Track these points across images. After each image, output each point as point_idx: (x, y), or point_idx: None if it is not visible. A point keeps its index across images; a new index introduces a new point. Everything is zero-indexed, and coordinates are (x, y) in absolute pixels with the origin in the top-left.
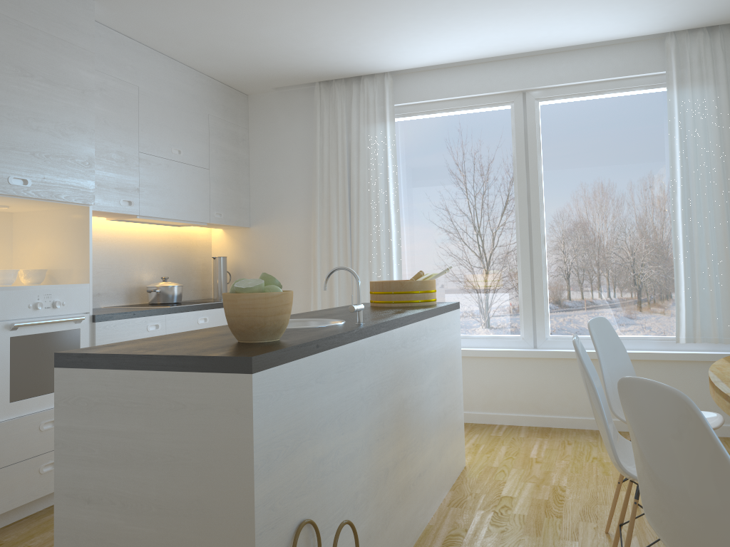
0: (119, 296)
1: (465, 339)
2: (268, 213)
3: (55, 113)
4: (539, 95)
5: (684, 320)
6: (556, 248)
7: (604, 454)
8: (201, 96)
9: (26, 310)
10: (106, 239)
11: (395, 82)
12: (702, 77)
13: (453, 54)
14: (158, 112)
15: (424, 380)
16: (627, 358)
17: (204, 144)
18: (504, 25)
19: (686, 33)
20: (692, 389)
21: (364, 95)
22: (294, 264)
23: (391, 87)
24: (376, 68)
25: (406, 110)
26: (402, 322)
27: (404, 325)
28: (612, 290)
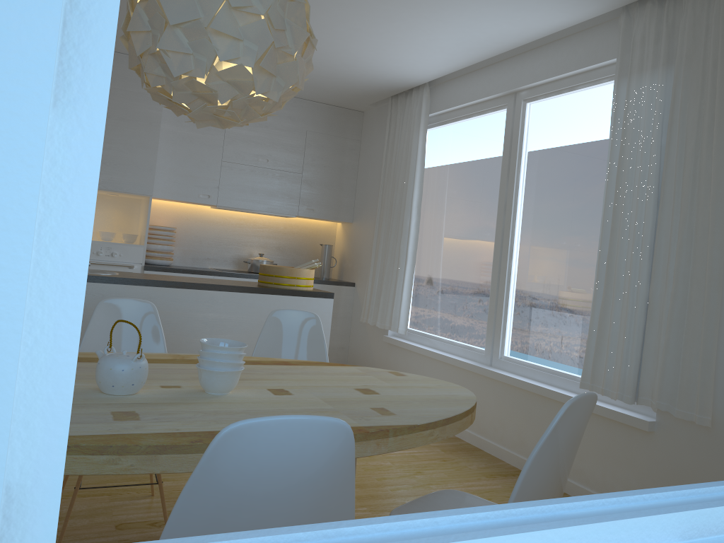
0: (227, 263)
1: (449, 344)
2: (361, 211)
3: (125, 138)
4: (525, 95)
5: (584, 360)
6: (521, 263)
7: (436, 474)
8: (299, 117)
9: (91, 254)
10: (219, 222)
11: (434, 93)
12: (642, 61)
13: (442, 63)
14: (246, 132)
15: (199, 336)
16: (323, 354)
17: (298, 154)
18: (427, 34)
19: (638, 7)
20: (595, 448)
21: (411, 107)
22: (367, 256)
23: (429, 98)
24: (406, 81)
25: (442, 118)
26: (148, 283)
27: (153, 286)
28: (556, 316)
